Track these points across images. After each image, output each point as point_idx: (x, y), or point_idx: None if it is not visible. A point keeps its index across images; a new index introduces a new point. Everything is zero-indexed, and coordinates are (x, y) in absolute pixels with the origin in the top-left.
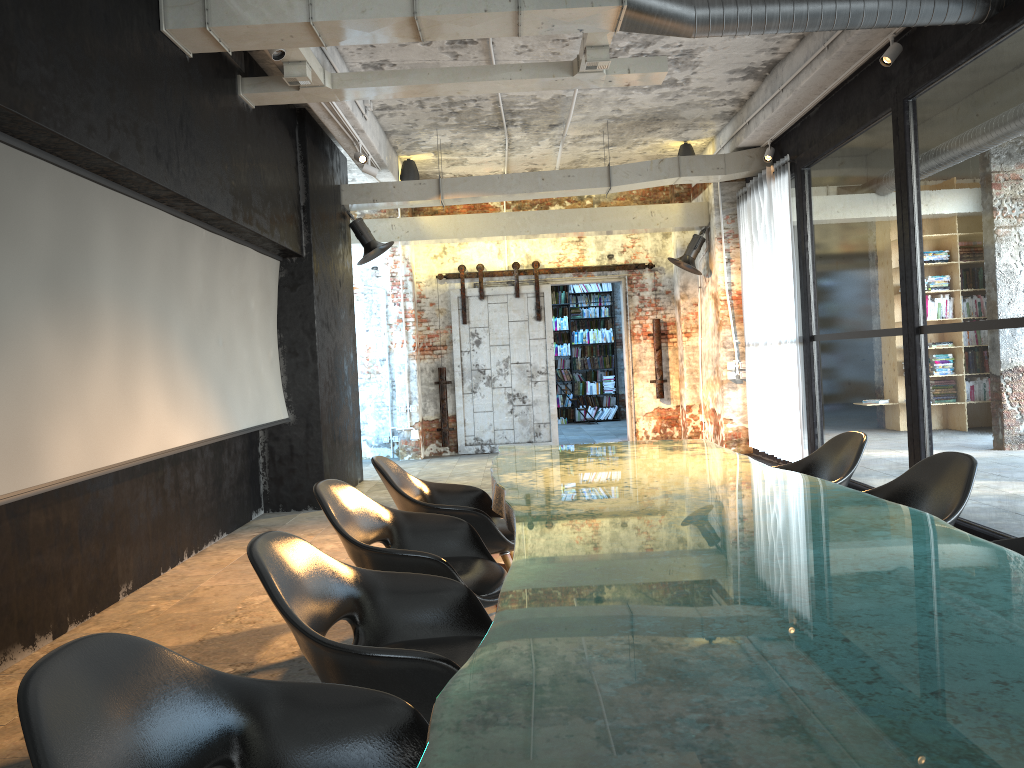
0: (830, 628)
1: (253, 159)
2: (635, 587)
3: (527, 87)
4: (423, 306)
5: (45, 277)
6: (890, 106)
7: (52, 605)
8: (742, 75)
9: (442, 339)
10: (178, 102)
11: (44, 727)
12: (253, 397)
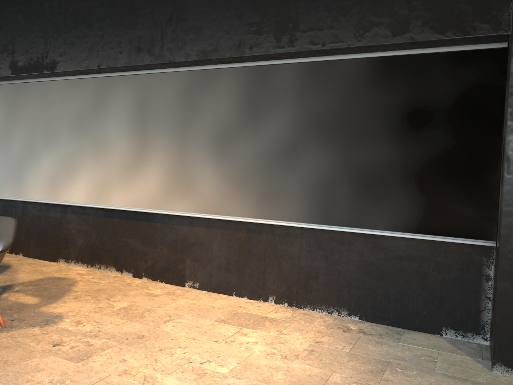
0: None
1: None
2: None
3: None
4: None
5: (103, 123)
6: None
7: (134, 262)
8: None
9: None
10: (169, 7)
11: None
12: (372, 202)
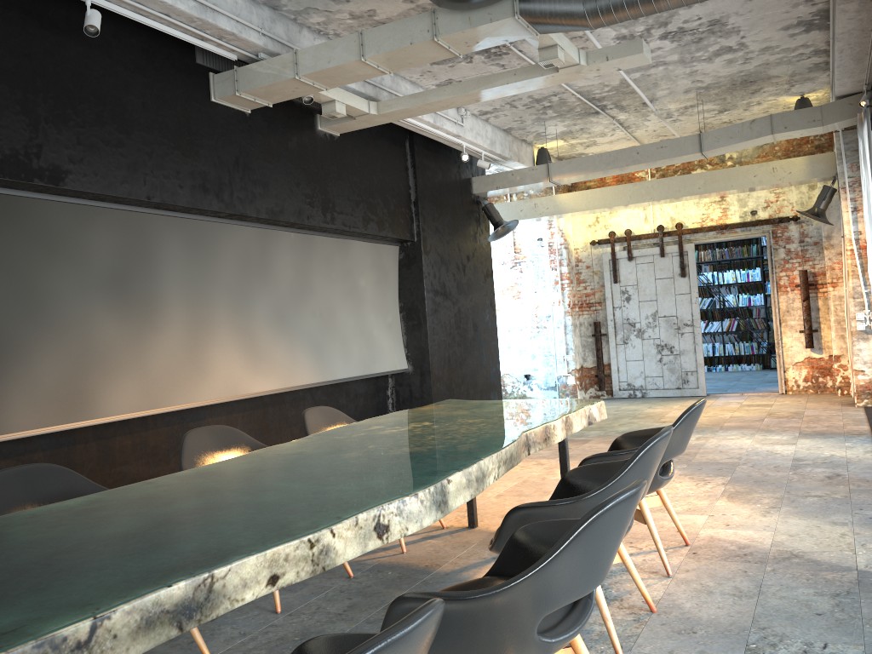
0: None
1: (338, 174)
2: (43, 524)
3: (529, 87)
4: (580, 269)
5: (107, 283)
6: None
7: None
8: (800, 29)
9: (597, 297)
10: (233, 148)
11: None
12: (360, 353)
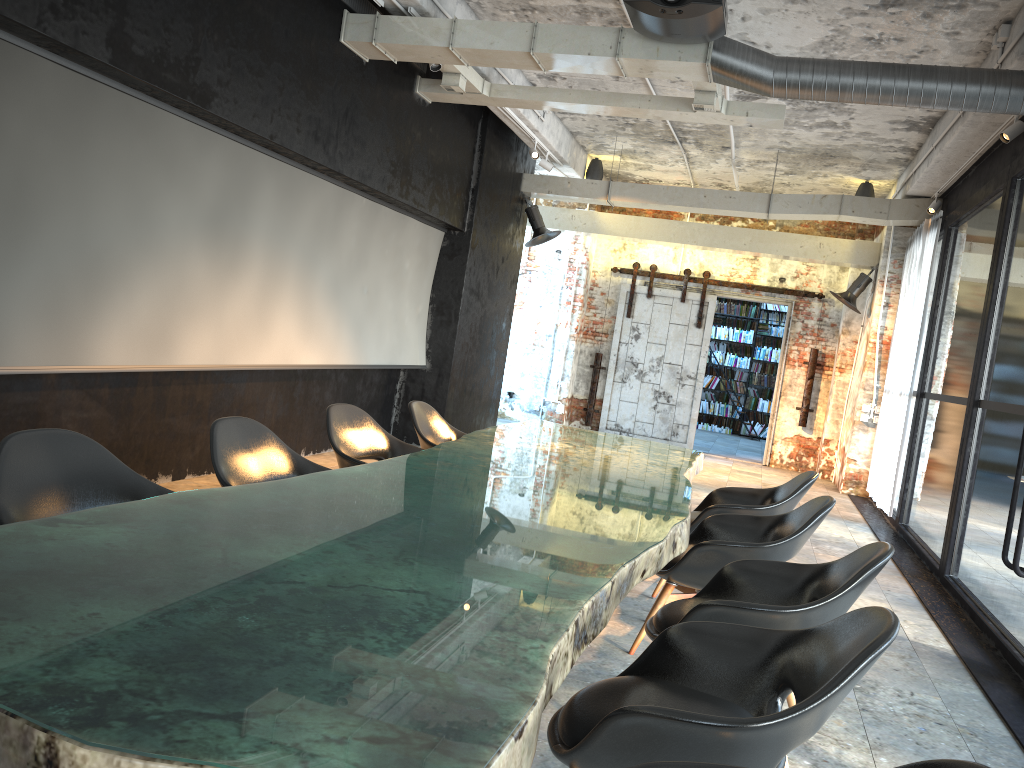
0: (433, 526)
1: (421, 145)
2: (386, 490)
3: (656, 116)
4: (594, 294)
5: (207, 219)
6: (1004, 182)
7: (176, 456)
8: (904, 126)
9: (605, 327)
10: (346, 97)
11: (4, 456)
12: (390, 341)
